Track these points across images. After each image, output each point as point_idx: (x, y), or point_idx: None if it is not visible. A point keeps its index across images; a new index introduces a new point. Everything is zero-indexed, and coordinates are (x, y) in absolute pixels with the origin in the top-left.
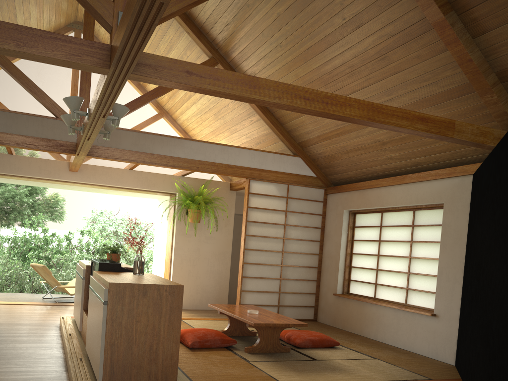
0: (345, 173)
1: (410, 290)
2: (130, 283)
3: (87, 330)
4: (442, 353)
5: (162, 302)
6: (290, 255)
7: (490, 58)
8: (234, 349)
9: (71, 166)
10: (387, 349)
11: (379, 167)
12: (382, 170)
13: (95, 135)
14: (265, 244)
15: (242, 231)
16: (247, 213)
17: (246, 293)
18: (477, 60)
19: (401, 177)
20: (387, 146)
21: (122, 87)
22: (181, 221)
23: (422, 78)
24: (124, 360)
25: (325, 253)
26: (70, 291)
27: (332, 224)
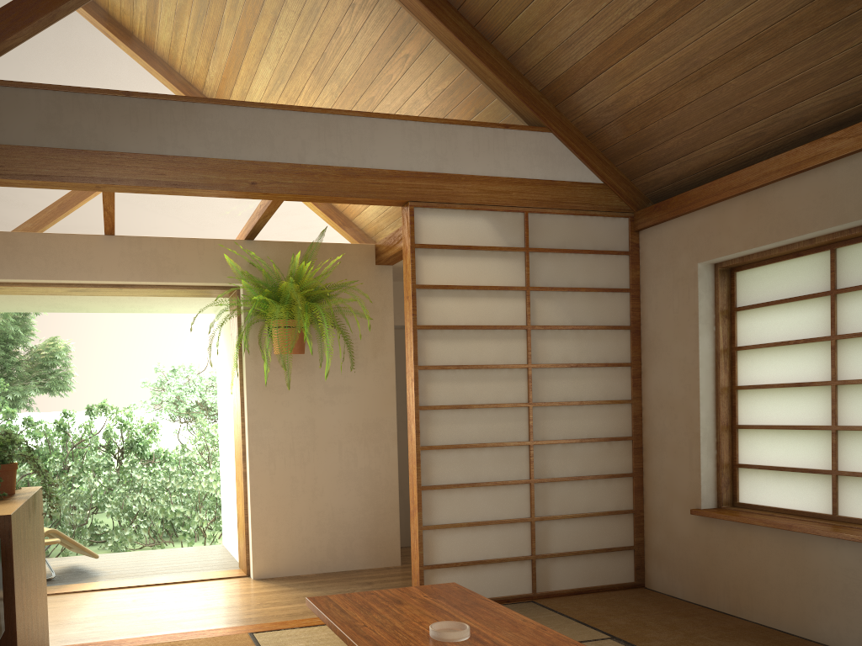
0: (691, 156)
1: None
2: None
3: None
4: None
5: None
6: (552, 413)
7: None
8: None
9: None
10: None
11: (820, 98)
12: (830, 109)
13: None
14: (476, 389)
15: (408, 359)
16: (416, 303)
17: (438, 533)
18: None
19: None
20: None
21: None
22: (259, 355)
23: None
24: None
25: (649, 397)
26: None
27: (663, 312)
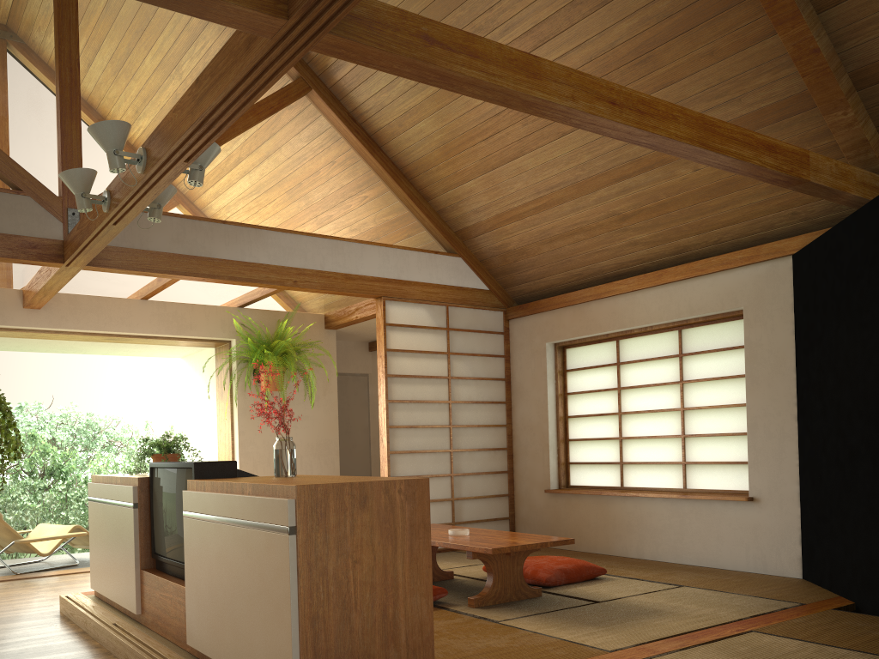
0: (541, 280)
1: (690, 465)
2: (335, 483)
3: (191, 605)
4: (775, 561)
5: (396, 516)
6: (463, 431)
7: (843, 47)
8: (448, 606)
9: (35, 296)
10: (676, 569)
11: (610, 261)
12: (615, 267)
13: (138, 209)
14: (420, 416)
15: (381, 395)
16: (387, 360)
17: None
18: (826, 51)
19: (655, 274)
20: (630, 222)
21: (282, 74)
22: (247, 391)
23: (713, 92)
24: (338, 648)
25: (517, 423)
26: (38, 549)
27: (525, 370)
